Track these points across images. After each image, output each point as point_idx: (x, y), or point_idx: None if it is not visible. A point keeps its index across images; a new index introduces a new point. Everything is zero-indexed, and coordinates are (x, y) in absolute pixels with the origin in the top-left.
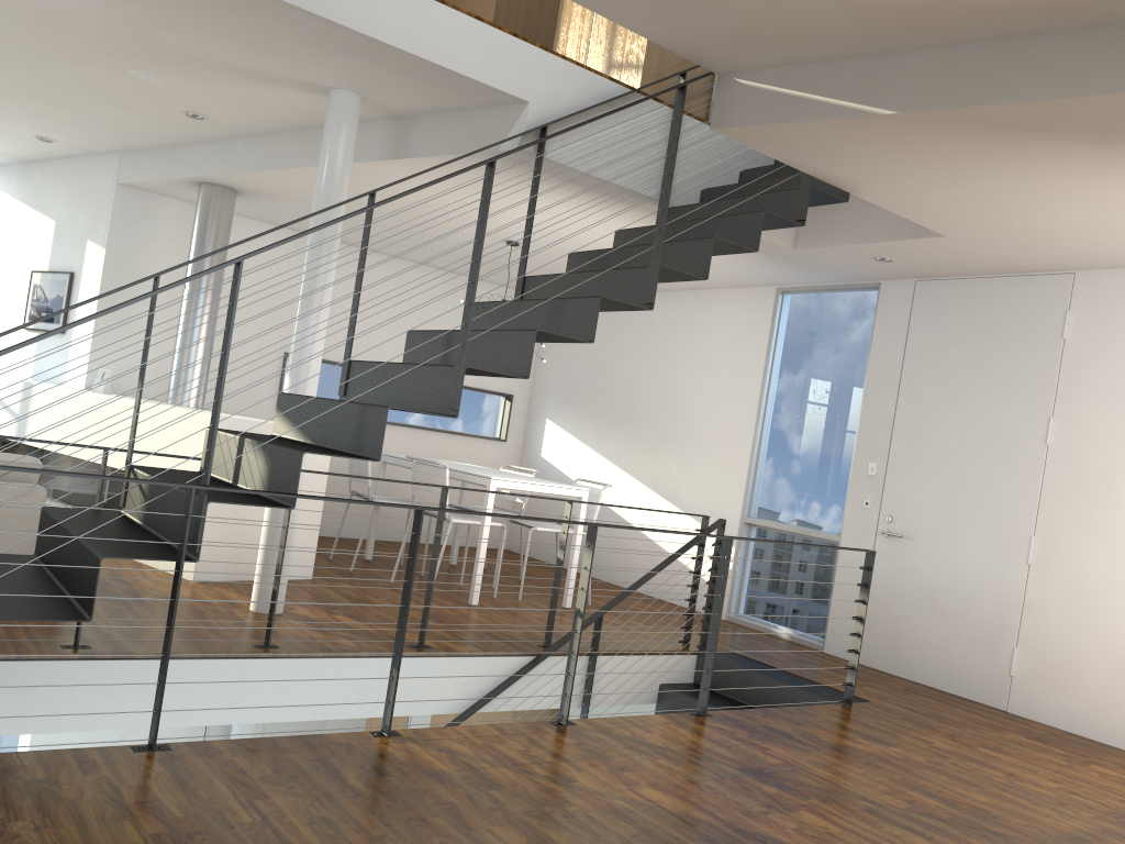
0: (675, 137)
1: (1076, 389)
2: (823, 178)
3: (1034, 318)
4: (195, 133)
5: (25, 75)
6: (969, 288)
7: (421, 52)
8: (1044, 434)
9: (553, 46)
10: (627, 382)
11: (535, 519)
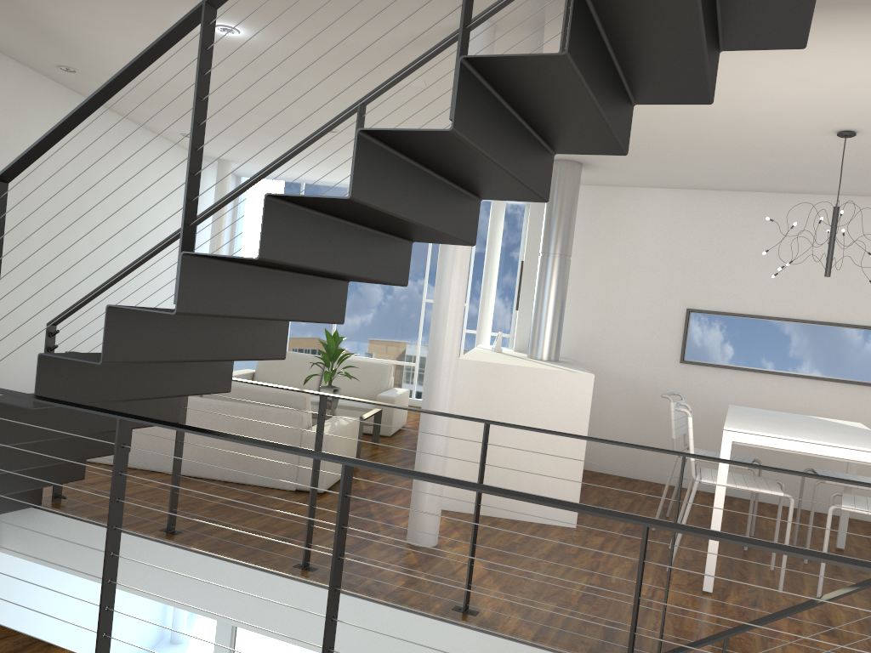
0: None
1: None
2: None
3: None
4: None
5: (393, 114)
6: None
7: None
8: None
9: None
10: None
11: (248, 443)
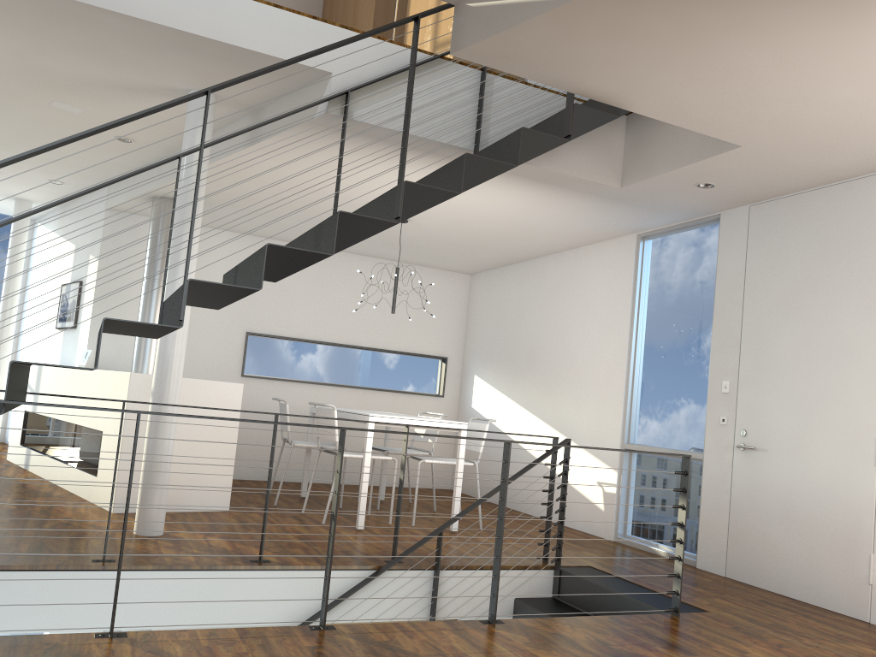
0: (412, 64)
1: None
2: (586, 94)
3: (858, 220)
4: (138, 157)
5: None
6: (797, 203)
7: (223, 37)
8: None
9: (358, 27)
10: (530, 336)
11: (270, 422)
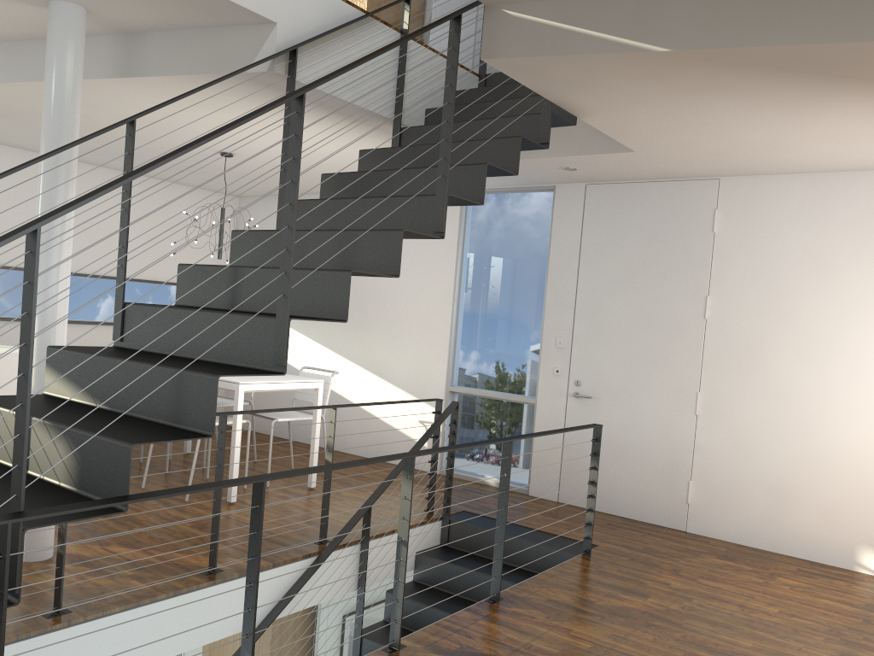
0: (453, 67)
1: (726, 273)
2: (561, 104)
3: (688, 215)
4: None
5: None
6: (633, 191)
7: None
8: (702, 310)
9: None
10: None
11: (365, 463)
